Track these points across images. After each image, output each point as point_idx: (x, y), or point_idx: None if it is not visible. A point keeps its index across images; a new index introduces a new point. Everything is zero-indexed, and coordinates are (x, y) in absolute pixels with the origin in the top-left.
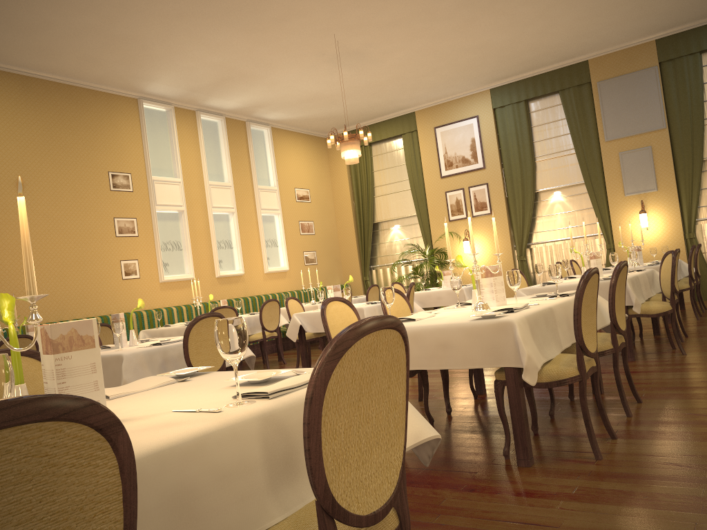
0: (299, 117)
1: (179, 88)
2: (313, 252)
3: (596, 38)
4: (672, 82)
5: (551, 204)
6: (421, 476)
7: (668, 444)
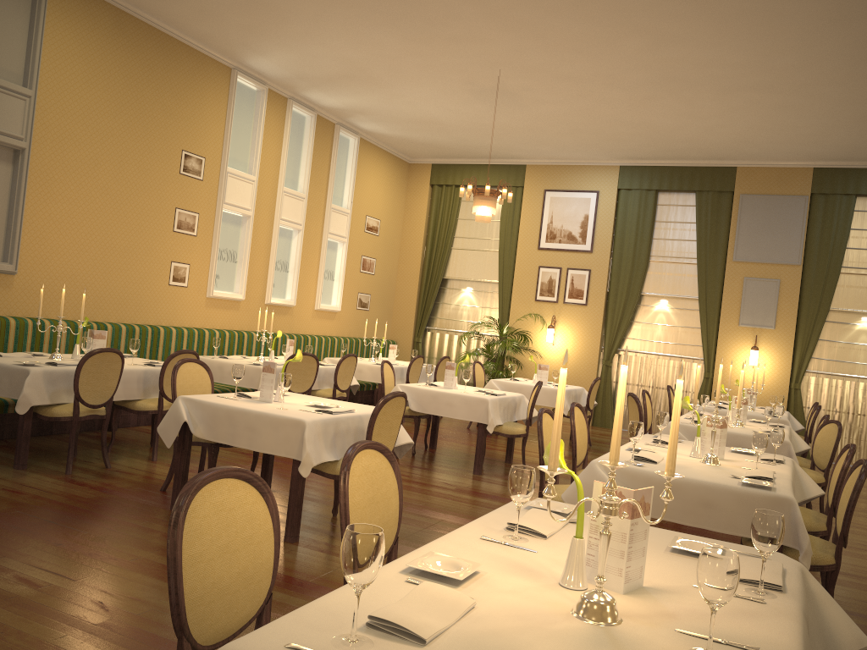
0: (396, 135)
1: (285, 70)
2: (368, 296)
3: (757, 149)
4: (819, 218)
5: (655, 312)
6: None
7: None
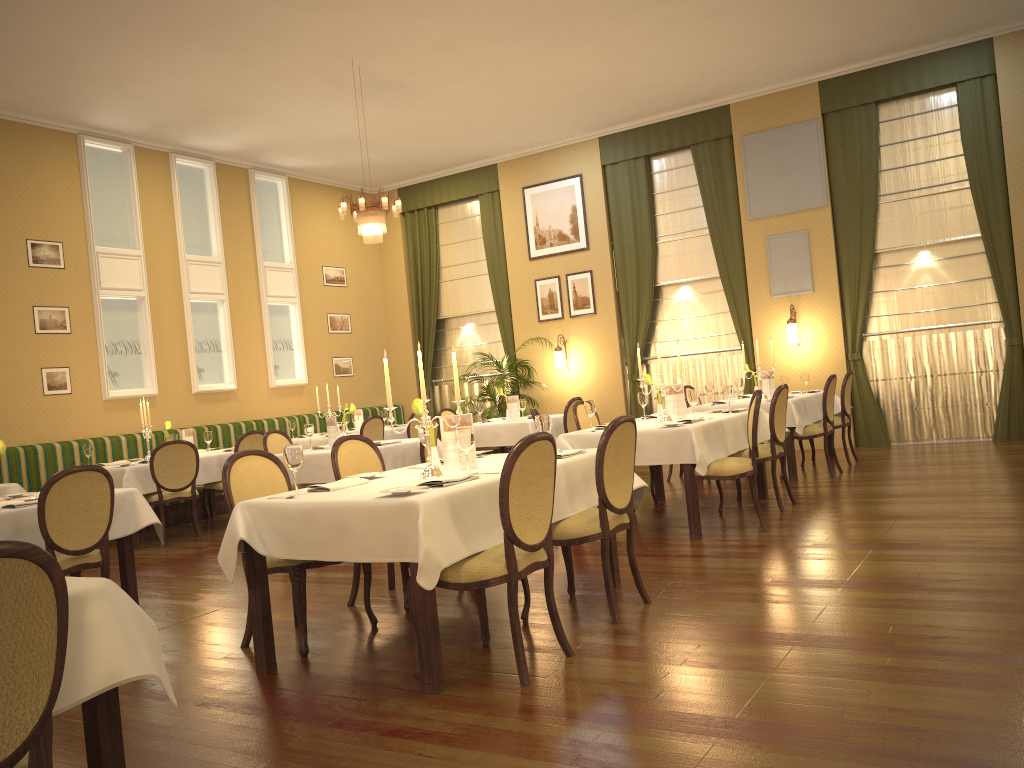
0: (330, 165)
1: (138, 121)
2: (348, 359)
3: (736, 77)
4: (838, 142)
5: (677, 304)
6: (297, 703)
7: (623, 666)
